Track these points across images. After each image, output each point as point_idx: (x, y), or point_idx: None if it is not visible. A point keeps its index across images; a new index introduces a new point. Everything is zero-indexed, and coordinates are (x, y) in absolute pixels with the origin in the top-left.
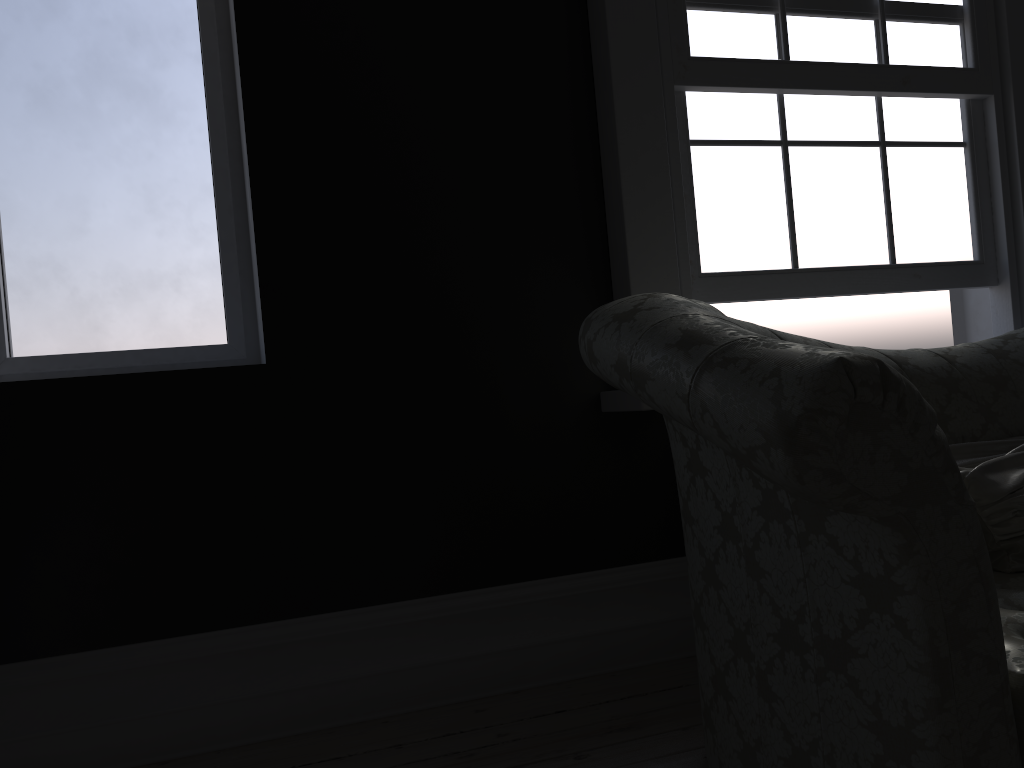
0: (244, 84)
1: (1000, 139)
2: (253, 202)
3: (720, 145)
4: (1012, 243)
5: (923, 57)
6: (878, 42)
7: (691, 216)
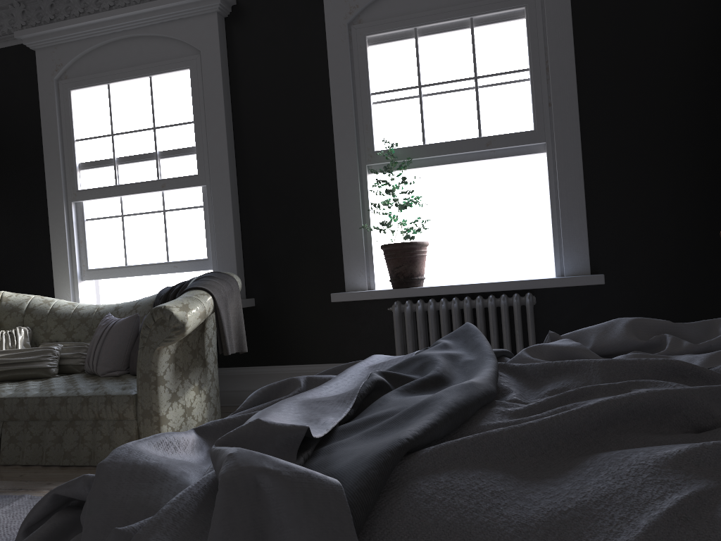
0: None
1: (209, 204)
2: None
3: (98, 219)
4: (214, 251)
5: (176, 173)
6: (155, 170)
7: (84, 248)
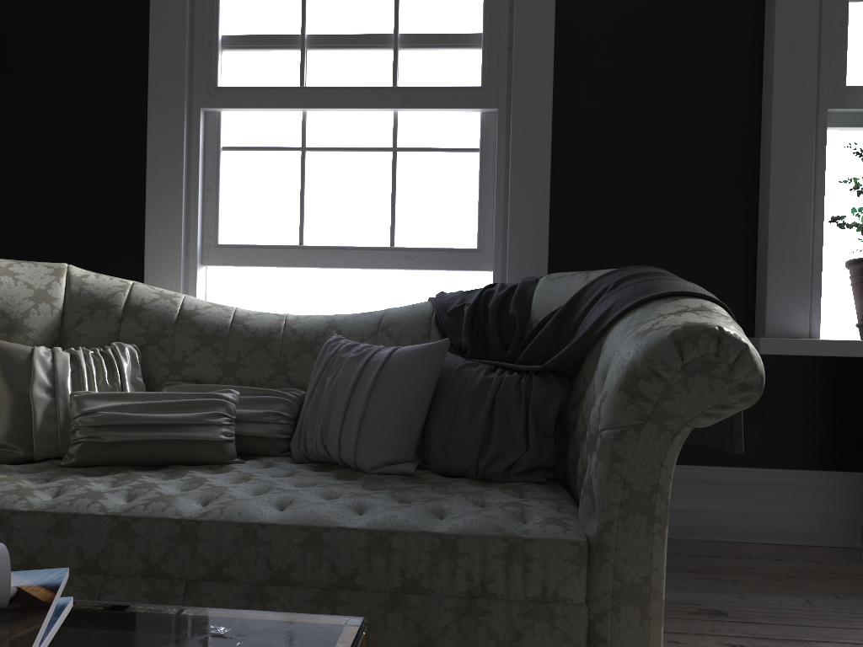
0: None
1: (499, 146)
2: None
3: (248, 150)
4: (500, 236)
5: (433, 78)
6: (389, 68)
7: (214, 202)
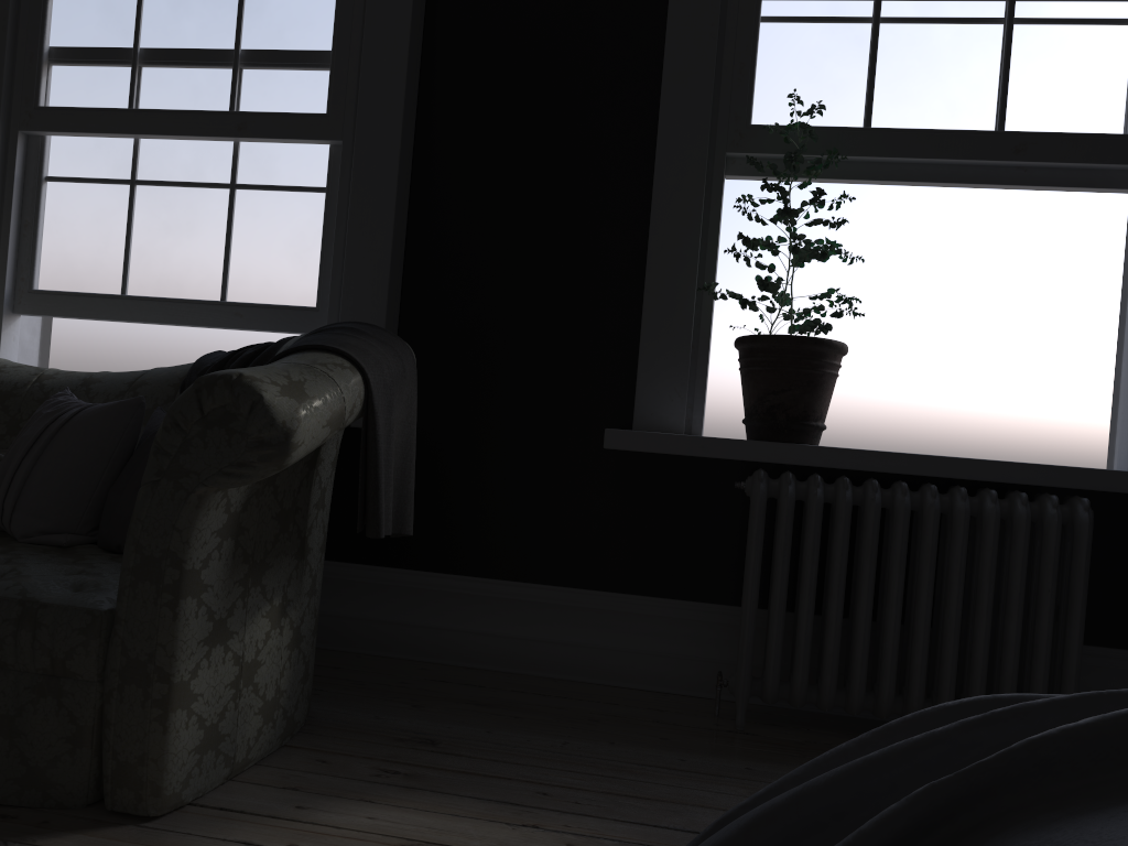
0: None
1: (342, 186)
2: None
3: (74, 182)
4: (336, 293)
5: (275, 103)
6: (228, 90)
7: (31, 241)
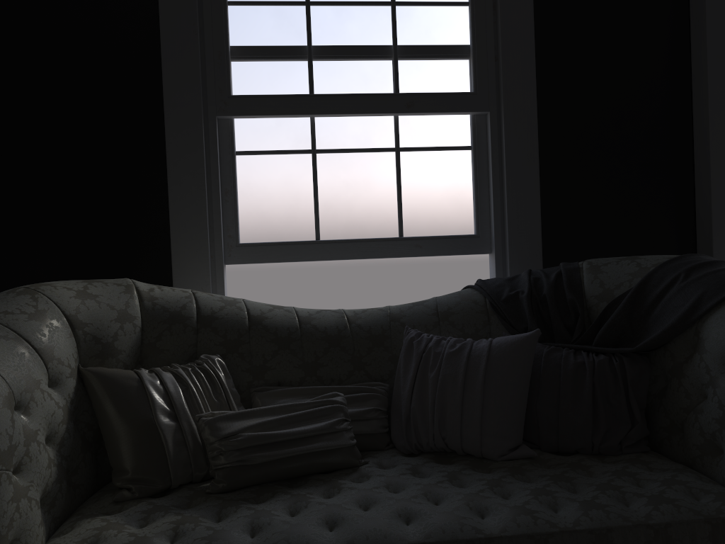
0: None
1: (493, 145)
2: None
3: (261, 154)
4: (499, 223)
5: (430, 85)
6: (391, 76)
7: (232, 204)
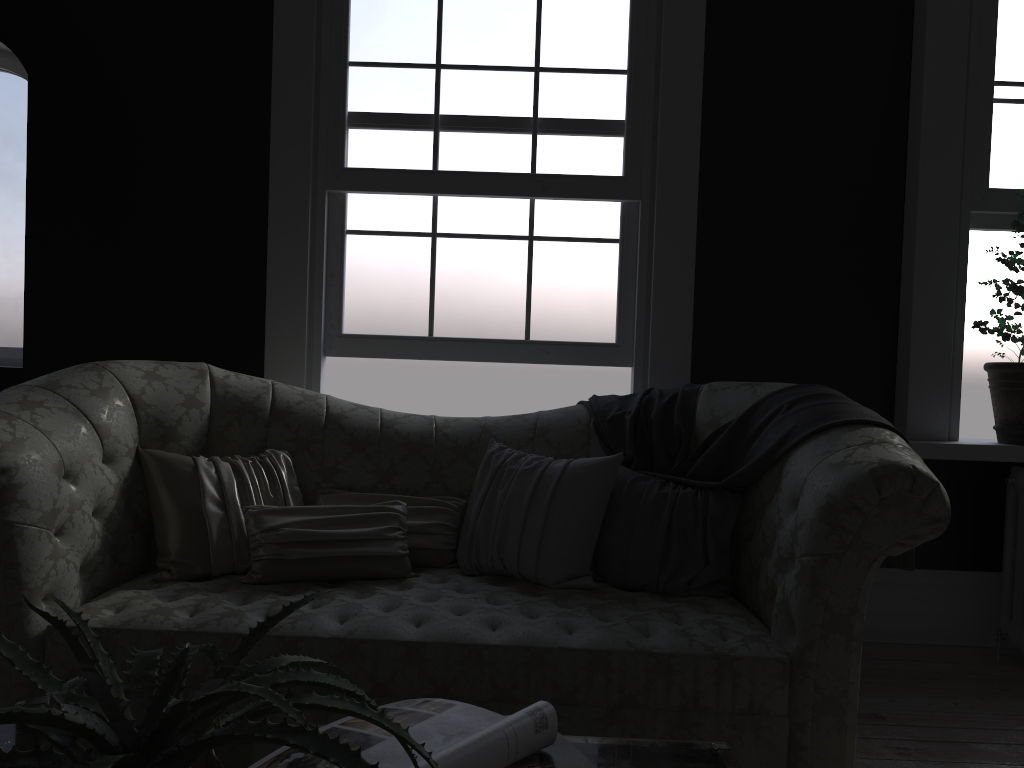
0: (28, 183)
1: (642, 240)
2: (26, 261)
3: (374, 235)
4: (642, 332)
5: (573, 166)
6: (528, 154)
7: (337, 289)
